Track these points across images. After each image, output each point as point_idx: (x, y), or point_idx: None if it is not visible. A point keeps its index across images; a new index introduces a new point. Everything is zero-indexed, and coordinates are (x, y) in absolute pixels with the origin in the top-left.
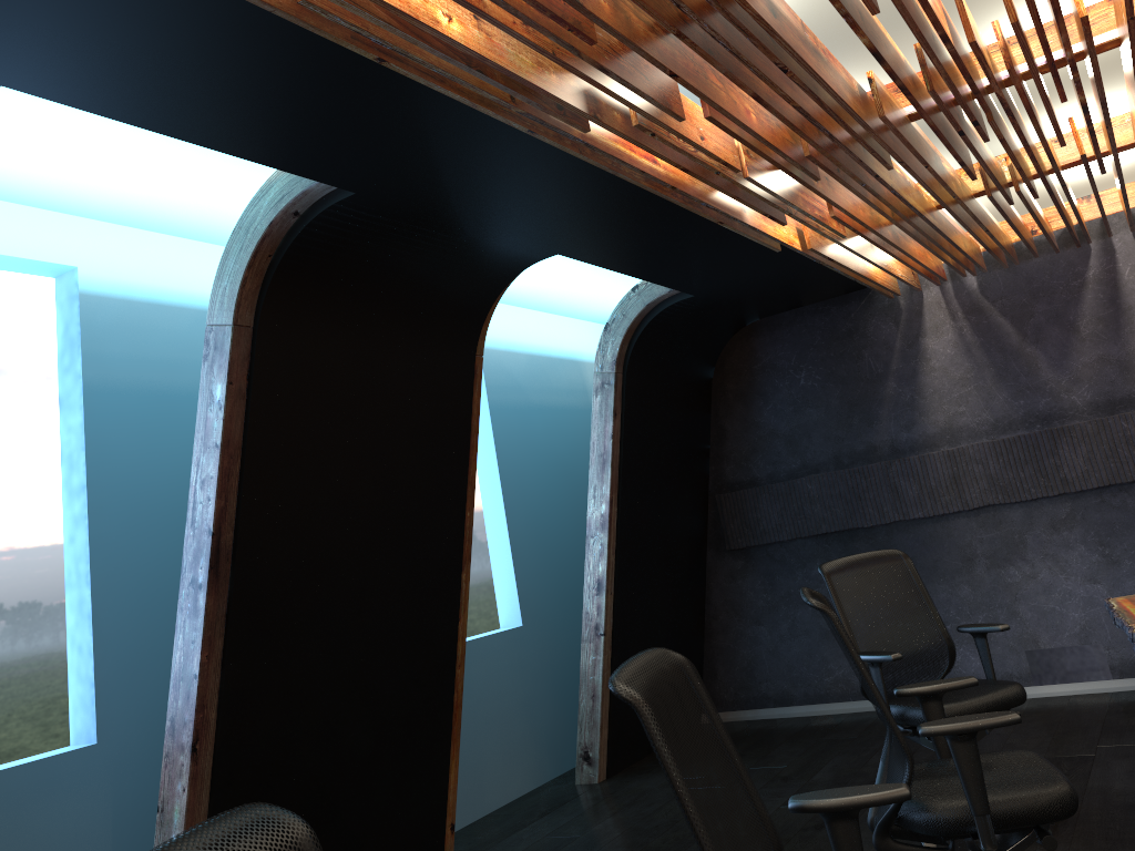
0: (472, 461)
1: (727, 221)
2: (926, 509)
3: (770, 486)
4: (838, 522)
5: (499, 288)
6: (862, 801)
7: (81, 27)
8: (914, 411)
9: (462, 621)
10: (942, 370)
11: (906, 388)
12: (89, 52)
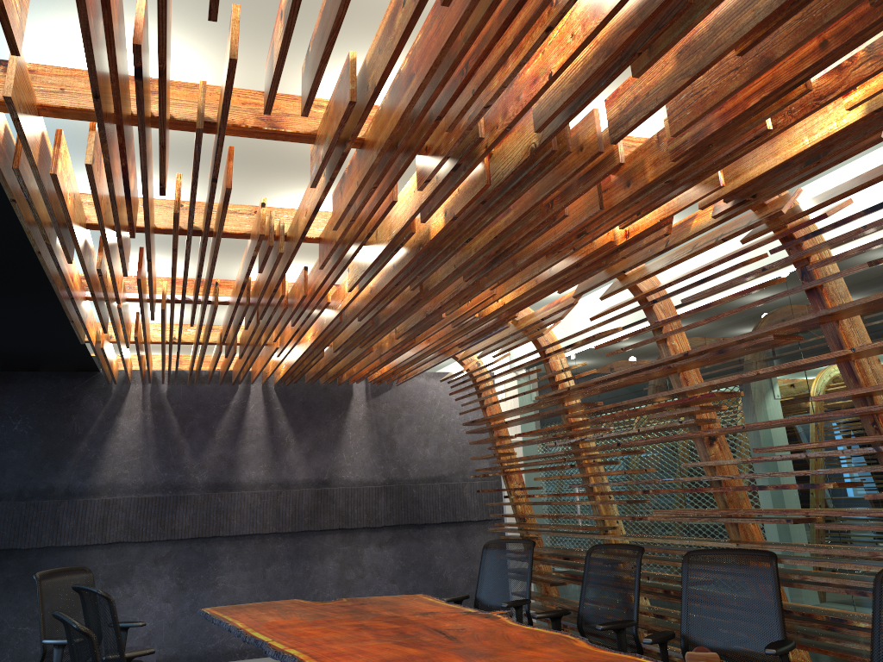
0: None
1: (75, 320)
2: (75, 539)
3: None
4: (2, 542)
5: None
6: None
7: None
8: (94, 467)
9: None
10: (123, 442)
11: (94, 449)
12: None
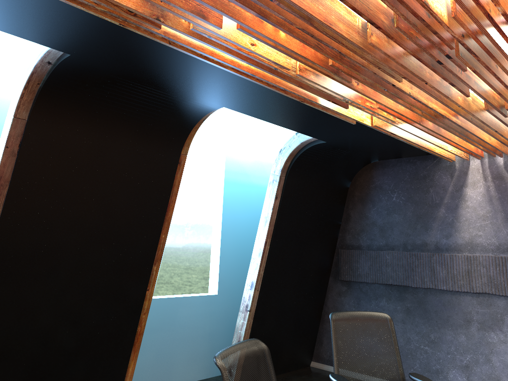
0: (170, 209)
1: (308, 101)
2: (448, 285)
3: (367, 252)
4: (398, 280)
5: (195, 121)
6: None
7: None
8: (452, 228)
9: (150, 290)
10: (473, 208)
11: (450, 214)
12: None
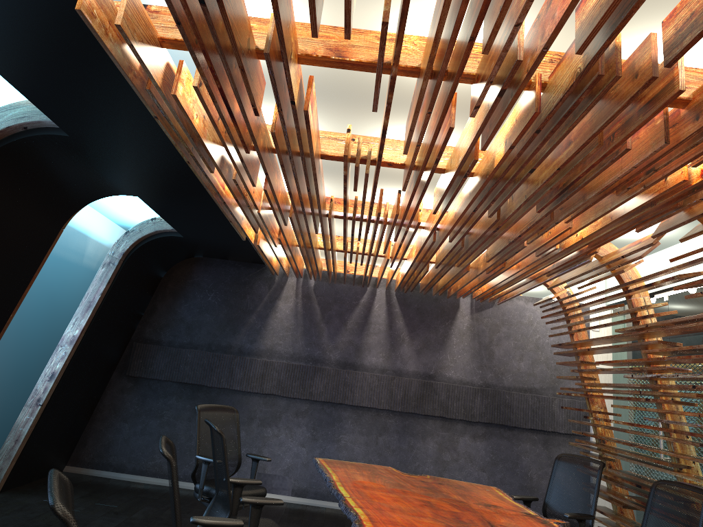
0: (29, 286)
1: (233, 221)
2: (242, 386)
3: (167, 348)
4: (195, 379)
5: (95, 199)
6: (224, 524)
7: (24, 36)
8: (258, 335)
9: None
10: (280, 320)
11: (259, 322)
12: (13, 42)
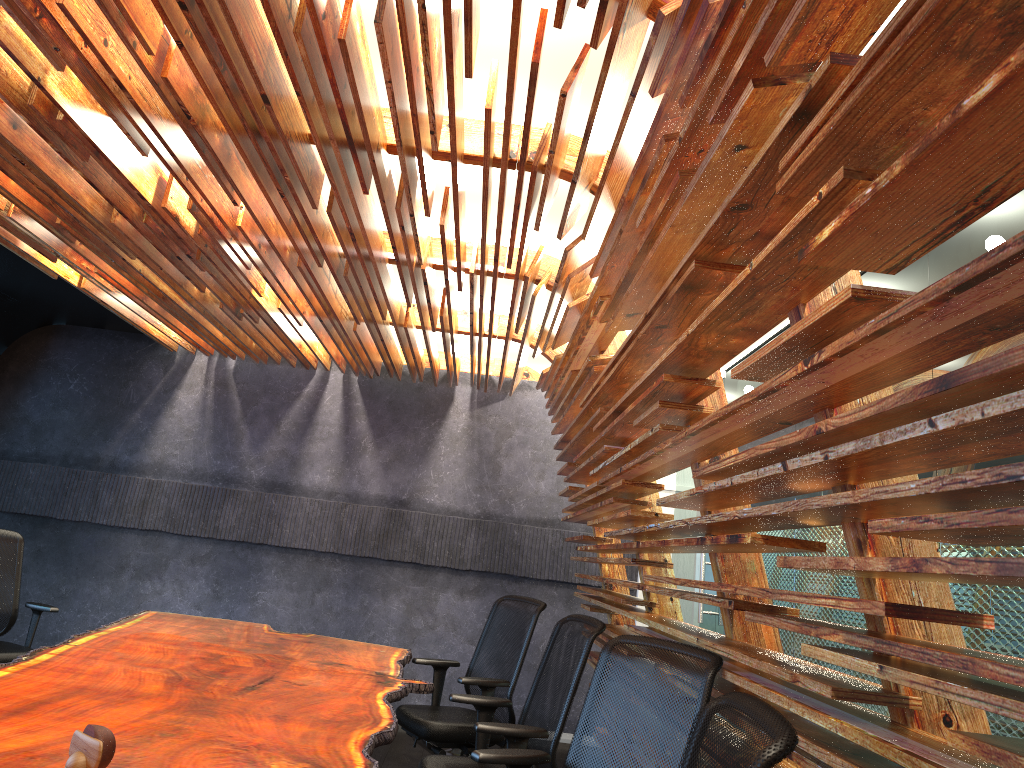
0: None
1: (3, 239)
2: (111, 518)
3: None
4: (39, 508)
5: None
6: None
7: None
8: (143, 442)
9: None
10: (179, 419)
11: (146, 422)
12: None
